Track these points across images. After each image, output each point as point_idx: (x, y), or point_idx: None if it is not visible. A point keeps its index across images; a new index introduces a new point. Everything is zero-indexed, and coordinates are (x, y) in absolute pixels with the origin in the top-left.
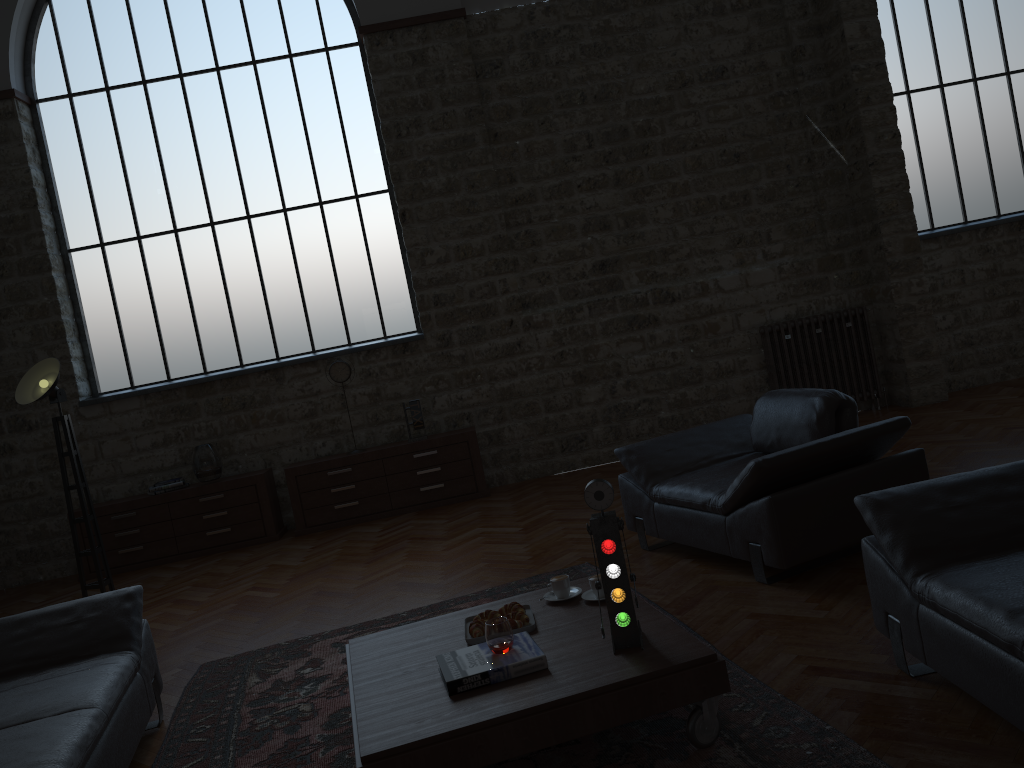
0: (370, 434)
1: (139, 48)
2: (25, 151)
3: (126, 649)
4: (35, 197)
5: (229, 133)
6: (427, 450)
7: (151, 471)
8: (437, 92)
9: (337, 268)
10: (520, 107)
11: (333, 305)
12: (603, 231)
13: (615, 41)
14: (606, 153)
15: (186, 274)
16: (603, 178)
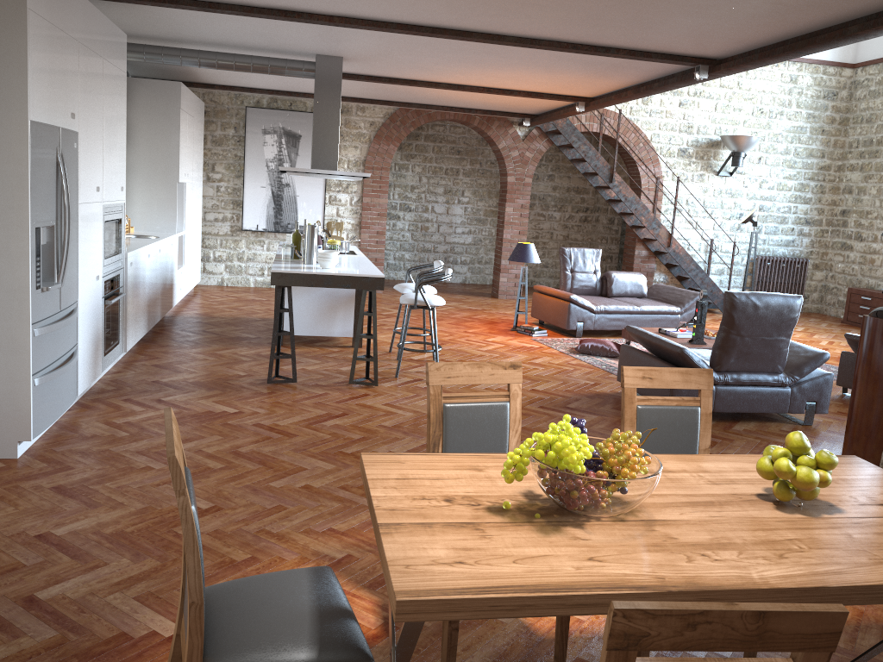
0: None
1: None
2: None
3: (678, 306)
4: None
5: None
6: None
7: None
8: None
9: None
10: None
11: None
12: None
13: None
14: None
15: None
16: None
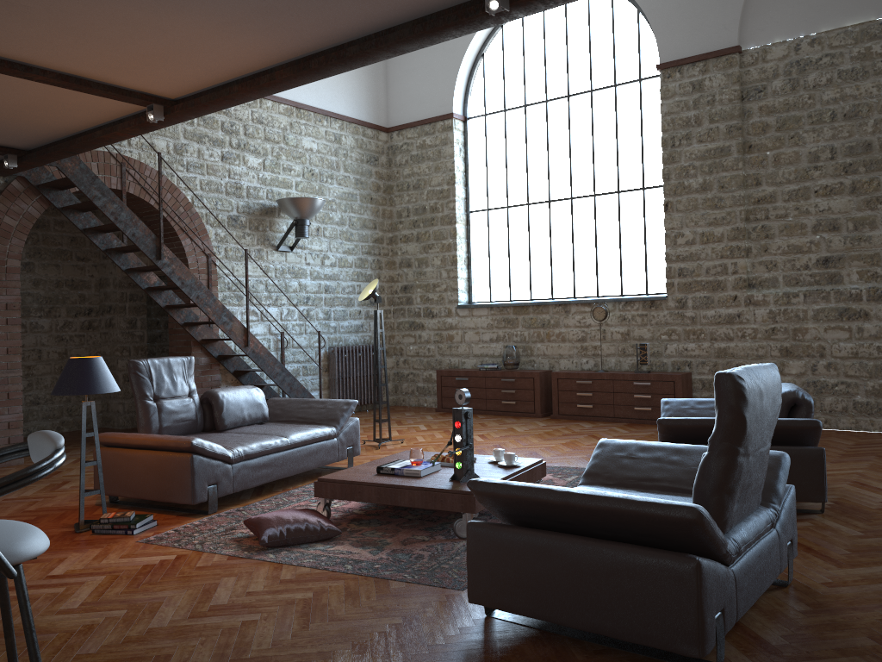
0: (617, 362)
1: (525, 83)
2: (453, 150)
3: (332, 425)
4: (454, 178)
5: (568, 140)
6: (644, 381)
7: (487, 356)
8: (706, 112)
9: (622, 239)
10: (774, 124)
11: (615, 266)
12: (831, 232)
13: (873, 65)
14: (846, 164)
15: (529, 233)
16: (839, 186)
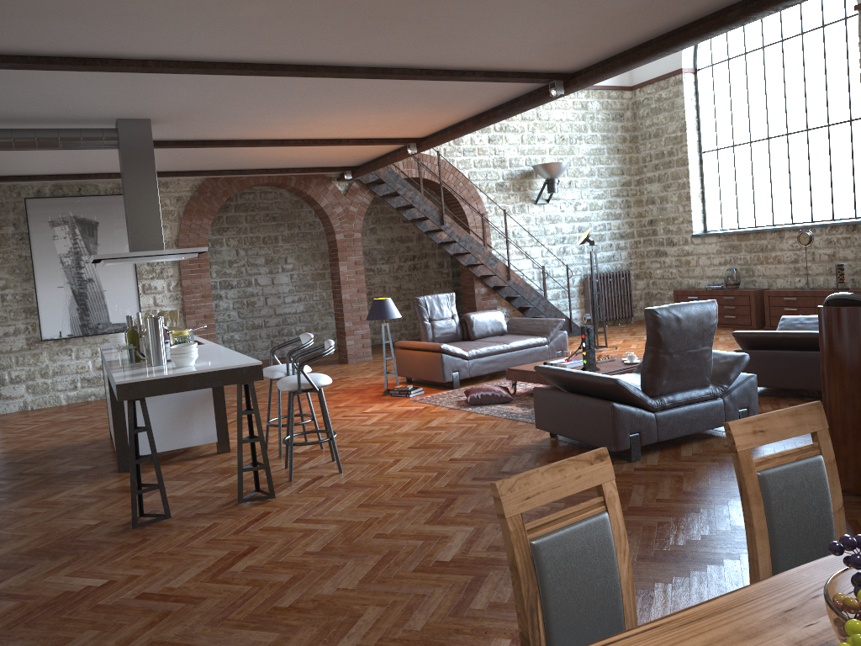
0: (825, 280)
1: (745, 33)
2: (683, 101)
3: (544, 336)
4: (685, 126)
5: (783, 81)
6: None
7: (717, 277)
8: None
9: (832, 169)
10: None
11: (827, 193)
12: None
13: None
14: None
15: (752, 168)
16: None
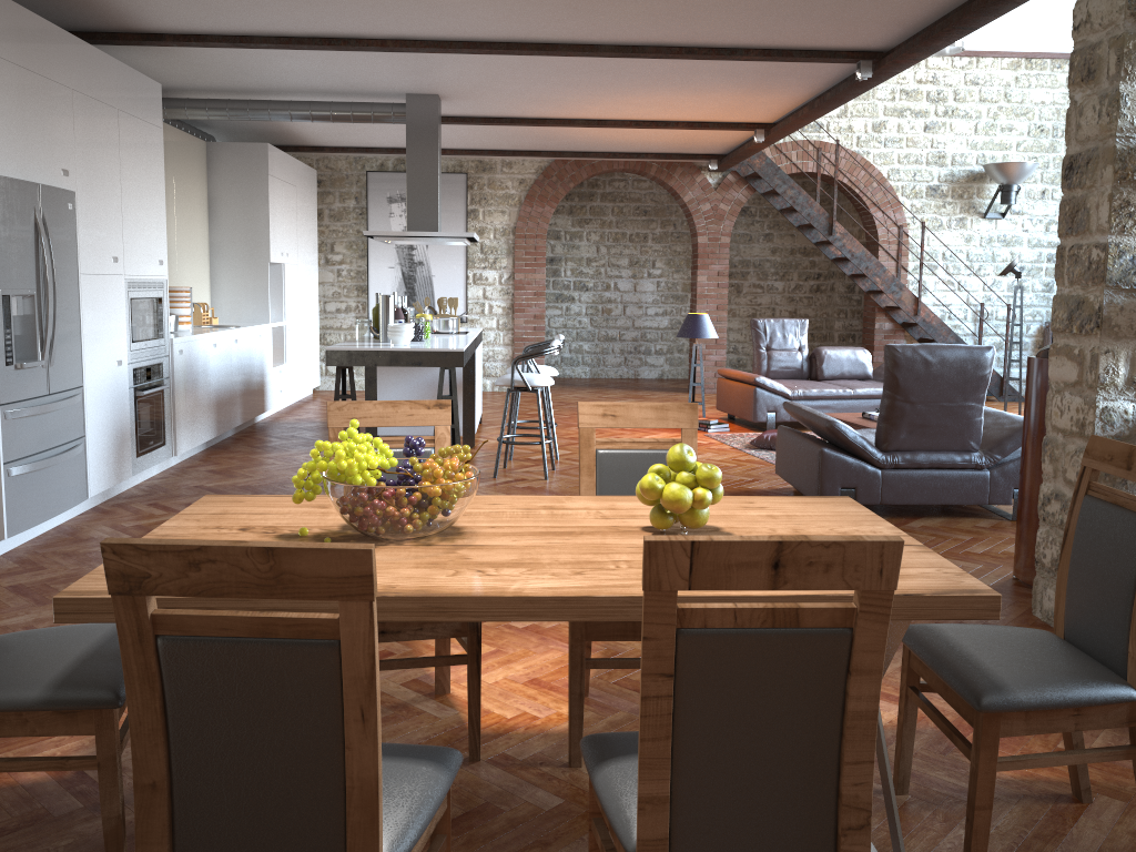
0: None
1: None
2: None
3: None
4: None
5: None
6: None
7: None
8: None
9: None
10: None
11: None
12: None
13: None
14: None
15: None
16: None
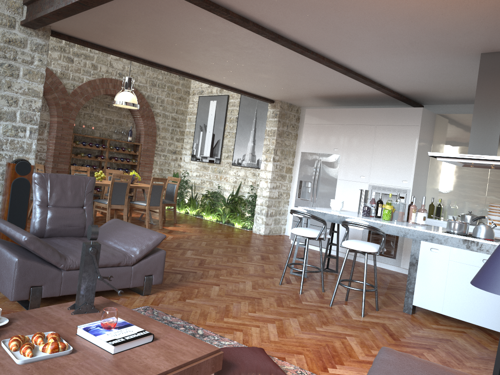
0: None
1: None
2: None
3: None
4: None
5: None
6: None
7: None
8: None
9: None
10: None
11: None
12: None
13: None
14: None
15: None
16: None
